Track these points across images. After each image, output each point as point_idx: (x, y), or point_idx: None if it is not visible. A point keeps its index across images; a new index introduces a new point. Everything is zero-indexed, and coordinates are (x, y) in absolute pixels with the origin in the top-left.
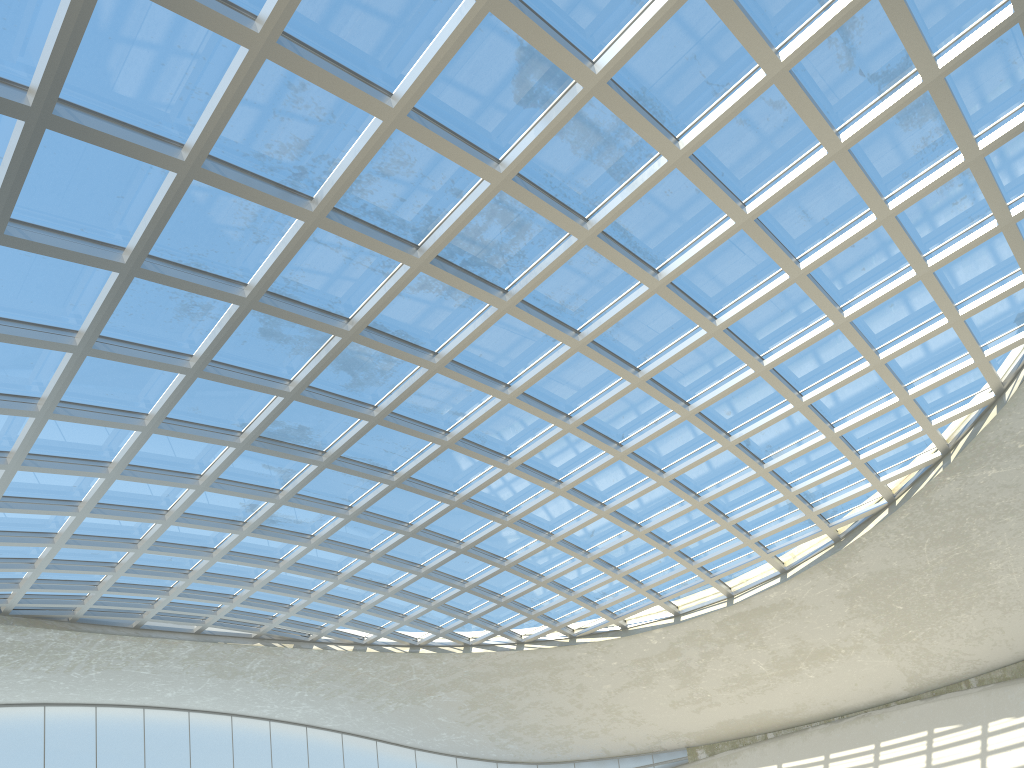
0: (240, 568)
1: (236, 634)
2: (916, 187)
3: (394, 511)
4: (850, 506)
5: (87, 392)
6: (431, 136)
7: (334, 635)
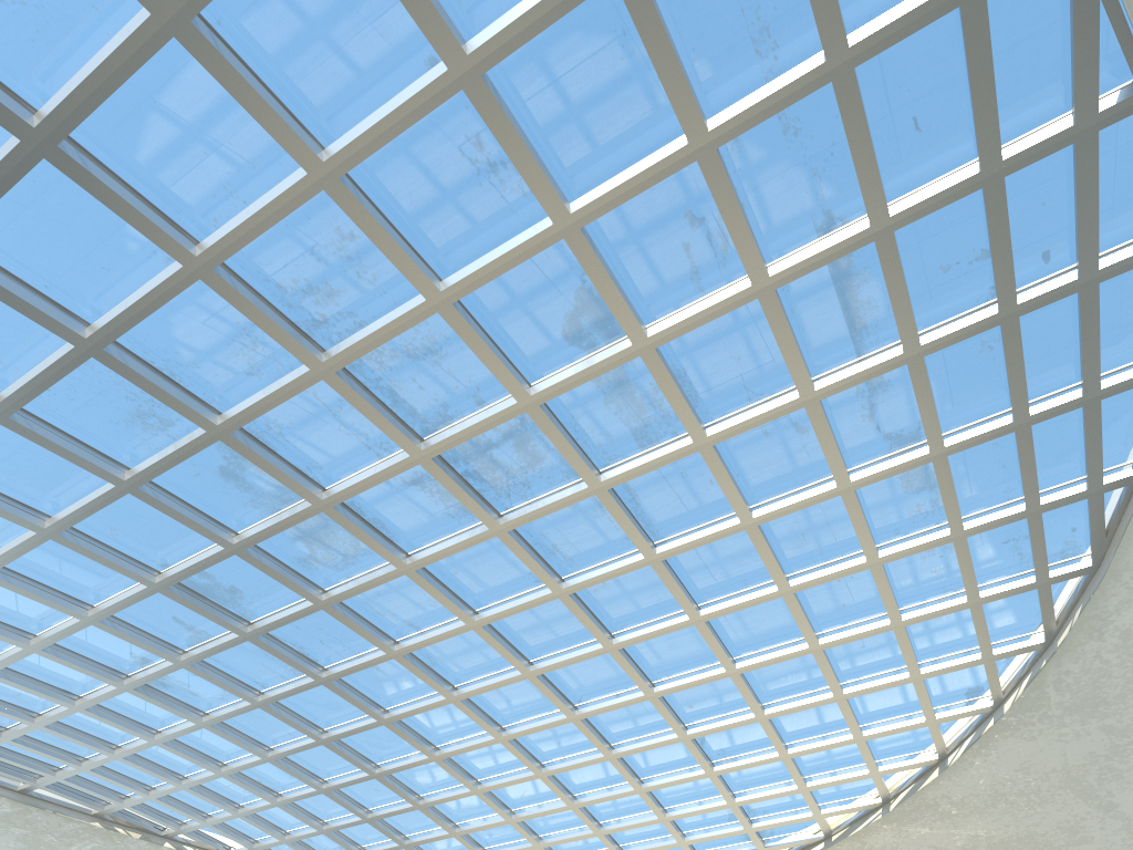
0: (104, 728)
1: (72, 805)
2: (905, 544)
3: (311, 711)
4: (788, 831)
5: None
6: (471, 333)
7: (195, 836)
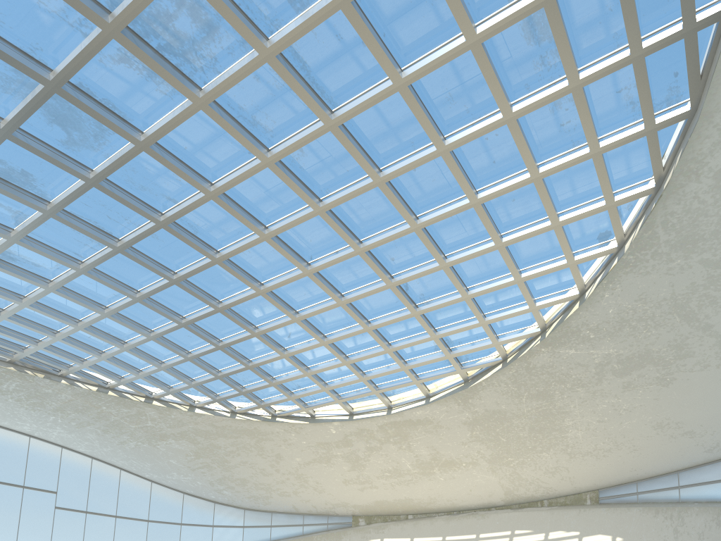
0: None
1: None
2: (533, 98)
3: (123, 276)
4: (477, 357)
5: None
6: None
7: (80, 375)
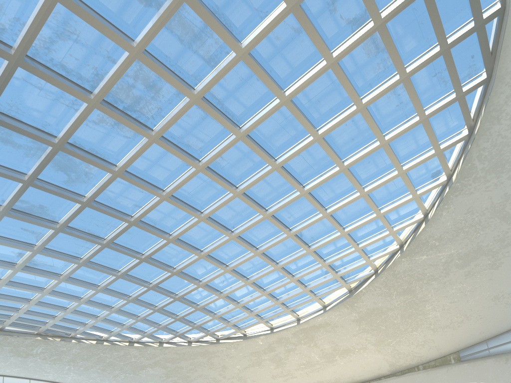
0: (20, 292)
1: (25, 331)
2: (376, 91)
3: (109, 263)
4: (356, 273)
5: None
6: (83, 12)
7: (84, 334)
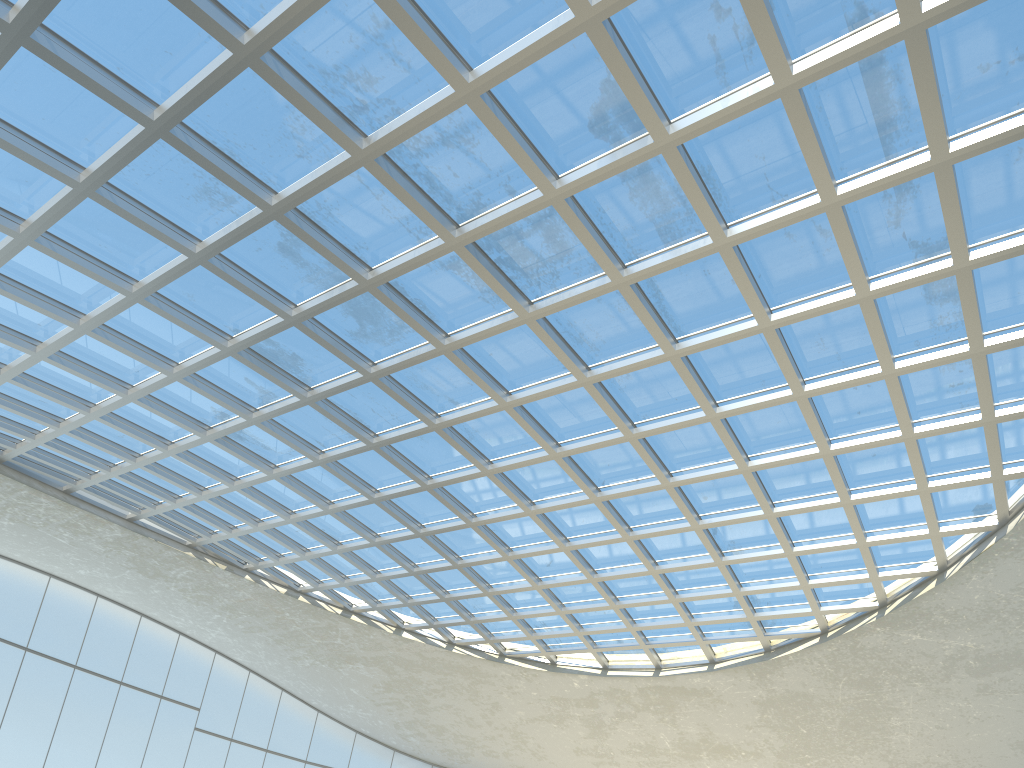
0: (193, 472)
1: (170, 536)
2: (923, 357)
3: (365, 472)
4: (788, 623)
5: (79, 234)
6: (498, 126)
7: (270, 572)
